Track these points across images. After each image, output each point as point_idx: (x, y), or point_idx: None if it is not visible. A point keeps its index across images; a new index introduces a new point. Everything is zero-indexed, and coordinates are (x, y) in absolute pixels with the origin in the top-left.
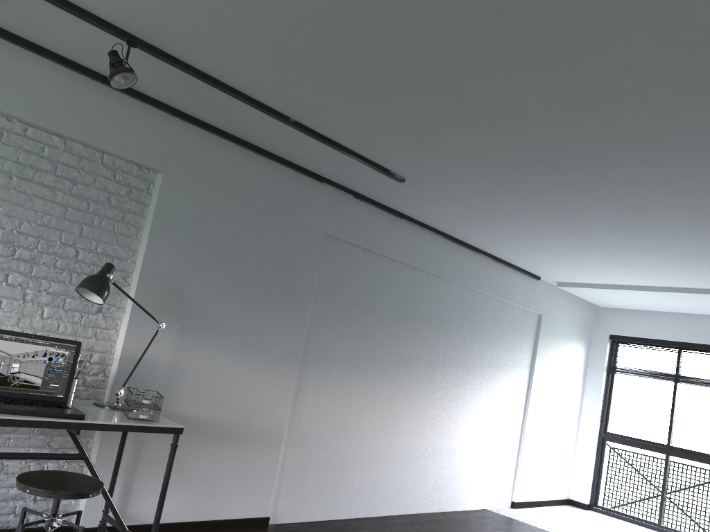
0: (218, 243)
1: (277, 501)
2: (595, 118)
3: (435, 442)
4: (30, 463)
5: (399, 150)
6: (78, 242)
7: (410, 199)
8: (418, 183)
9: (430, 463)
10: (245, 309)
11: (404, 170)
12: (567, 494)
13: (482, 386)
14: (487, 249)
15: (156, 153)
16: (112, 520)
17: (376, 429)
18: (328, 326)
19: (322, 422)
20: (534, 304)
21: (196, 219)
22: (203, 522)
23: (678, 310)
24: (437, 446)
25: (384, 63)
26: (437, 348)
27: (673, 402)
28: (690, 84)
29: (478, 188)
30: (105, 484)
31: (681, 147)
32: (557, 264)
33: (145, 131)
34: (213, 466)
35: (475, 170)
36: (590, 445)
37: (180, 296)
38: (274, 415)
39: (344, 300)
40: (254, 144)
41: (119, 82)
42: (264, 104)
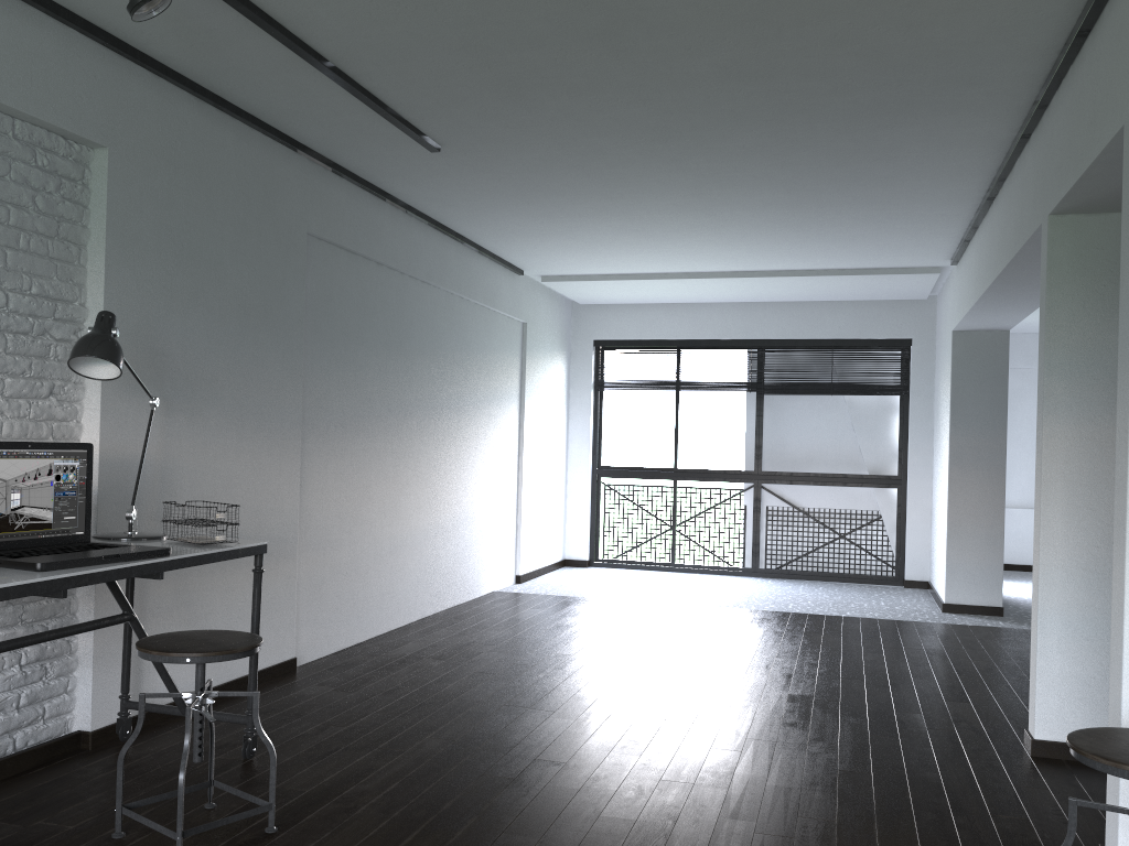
0: (191, 261)
1: (298, 634)
2: (760, 86)
3: (442, 515)
4: (1, 653)
5: (467, 111)
6: (5, 279)
7: (420, 174)
8: (455, 152)
9: (441, 545)
10: (235, 361)
11: (450, 135)
12: (563, 554)
13: (479, 431)
14: (477, 237)
15: (94, 115)
16: (149, 705)
17: (385, 511)
18: (323, 373)
19: (331, 513)
20: (519, 309)
21: (160, 225)
22: (229, 684)
23: (678, 300)
24: (444, 520)
25: (553, 8)
26: (433, 386)
27: (677, 416)
28: (882, 59)
29: (539, 160)
30: (110, 660)
31: (826, 119)
32: (563, 253)
33: (75, 78)
34: (228, 602)
35: (557, 138)
36: (584, 486)
37: (158, 353)
38: (284, 513)
39: (336, 332)
40: (218, 94)
41: (140, 10)
42: (303, 42)
